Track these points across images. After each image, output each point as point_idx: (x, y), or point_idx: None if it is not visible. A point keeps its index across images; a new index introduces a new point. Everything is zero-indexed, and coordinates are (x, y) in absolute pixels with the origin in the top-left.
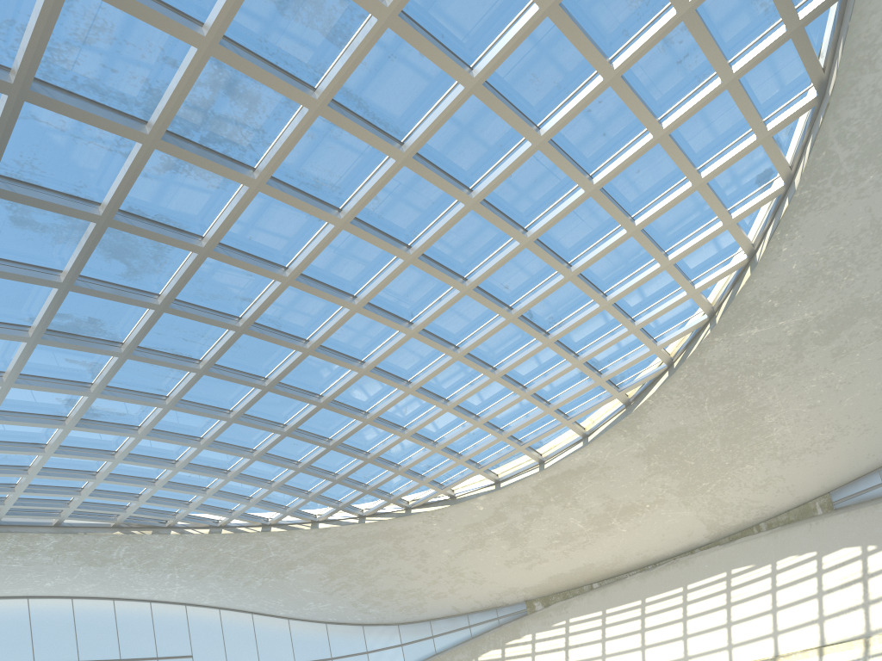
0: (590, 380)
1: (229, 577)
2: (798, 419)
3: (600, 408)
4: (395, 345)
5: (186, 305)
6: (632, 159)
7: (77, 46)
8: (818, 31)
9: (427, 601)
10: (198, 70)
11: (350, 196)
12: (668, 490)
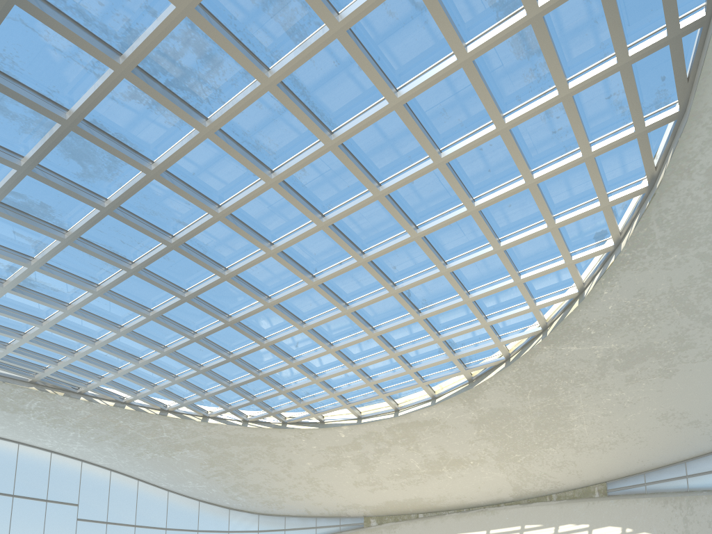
0: (445, 356)
1: (124, 446)
2: (594, 422)
3: (449, 379)
4: (298, 290)
5: (129, 213)
6: (507, 195)
7: None
8: (657, 139)
9: (286, 500)
10: (173, 24)
11: (283, 163)
12: (489, 453)
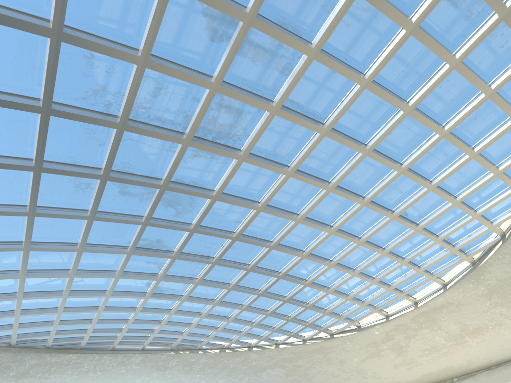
0: (447, 251)
1: (230, 376)
2: None
3: (454, 267)
4: (322, 239)
5: (206, 227)
6: (471, 111)
7: (149, 99)
8: None
9: None
10: (210, 100)
11: (294, 158)
12: (505, 316)
